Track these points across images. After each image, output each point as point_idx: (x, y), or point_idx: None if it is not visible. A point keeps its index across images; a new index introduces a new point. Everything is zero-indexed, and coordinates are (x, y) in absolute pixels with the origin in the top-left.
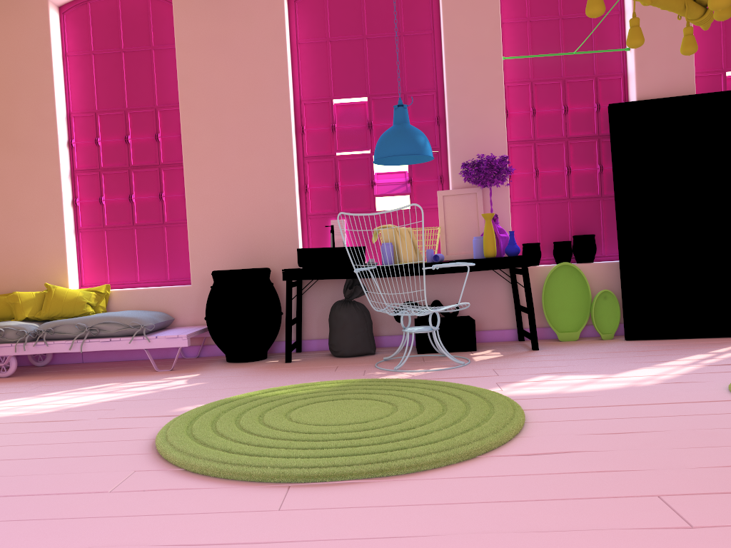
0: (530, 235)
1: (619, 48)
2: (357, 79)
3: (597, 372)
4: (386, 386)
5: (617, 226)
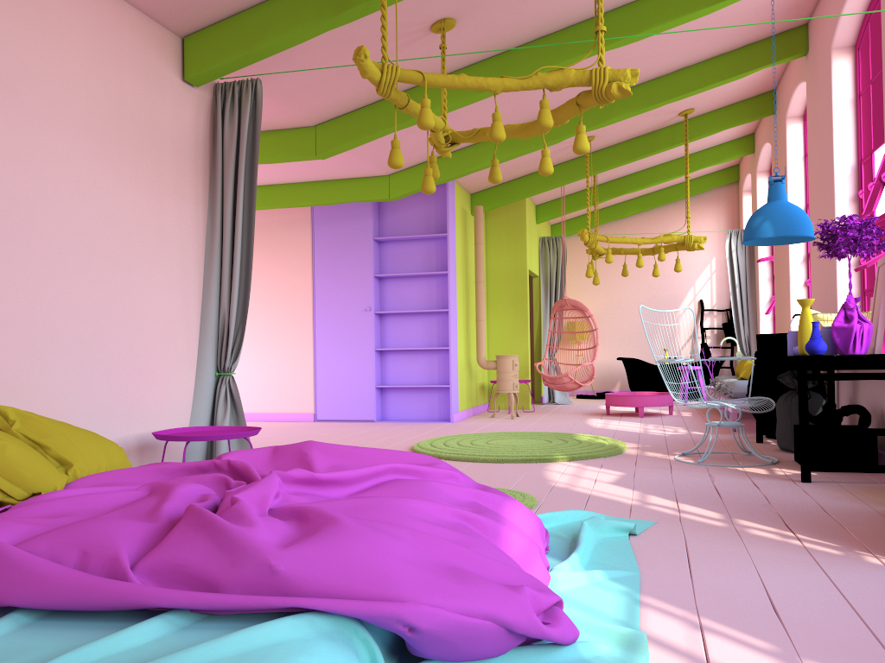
0: None
1: None
2: (880, 122)
3: (624, 482)
4: (581, 446)
5: None
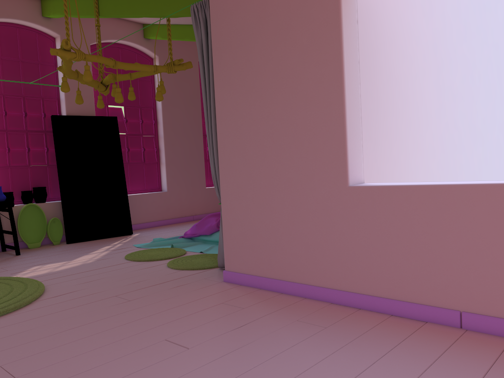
0: (6, 187)
1: (55, 84)
2: None
3: (63, 261)
4: None
5: (60, 182)
